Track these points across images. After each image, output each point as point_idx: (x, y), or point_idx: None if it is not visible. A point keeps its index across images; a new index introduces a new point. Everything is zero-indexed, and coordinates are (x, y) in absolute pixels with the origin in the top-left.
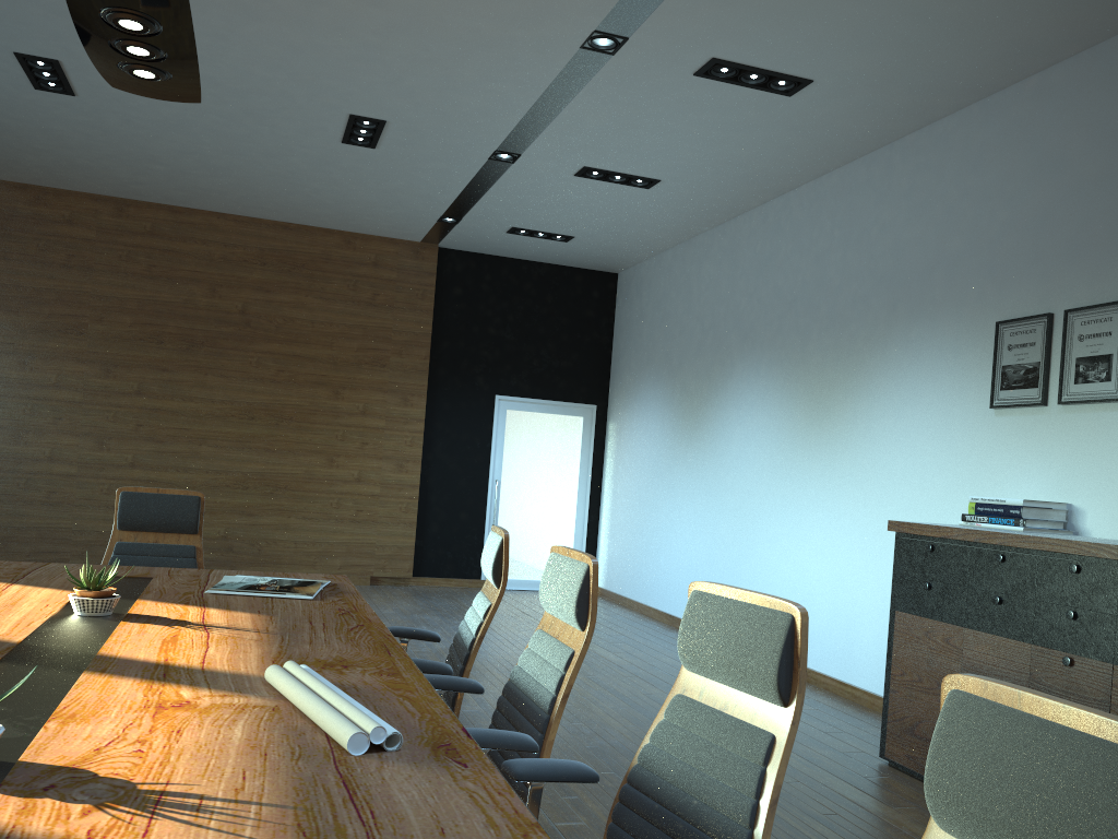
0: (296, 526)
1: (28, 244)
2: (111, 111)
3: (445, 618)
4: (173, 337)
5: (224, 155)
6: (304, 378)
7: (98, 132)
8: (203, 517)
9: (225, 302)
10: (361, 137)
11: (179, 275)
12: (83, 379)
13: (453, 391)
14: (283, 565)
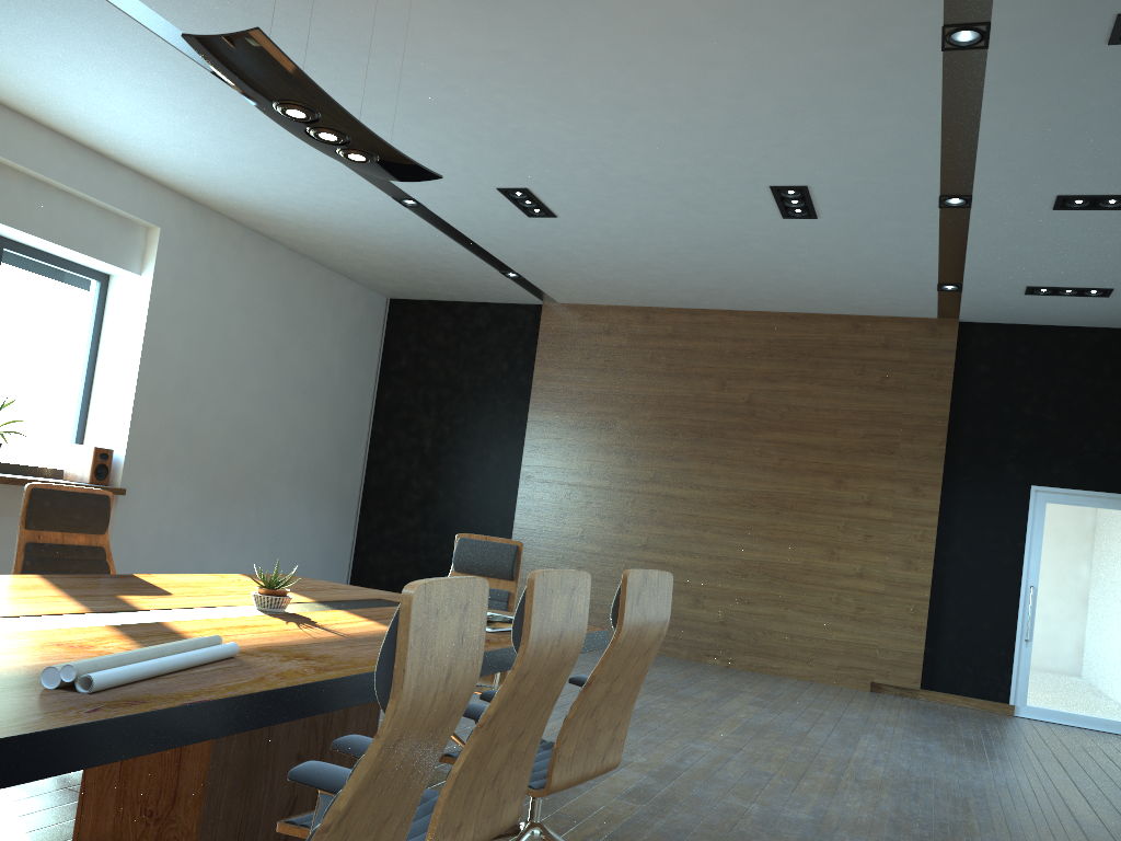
0: (792, 618)
1: (576, 354)
2: (589, 226)
3: (910, 733)
4: (685, 428)
5: (696, 251)
6: (805, 466)
7: (593, 247)
8: (520, 565)
9: (733, 393)
10: (796, 208)
11: (693, 372)
12: (610, 468)
13: (976, 481)
14: (778, 658)
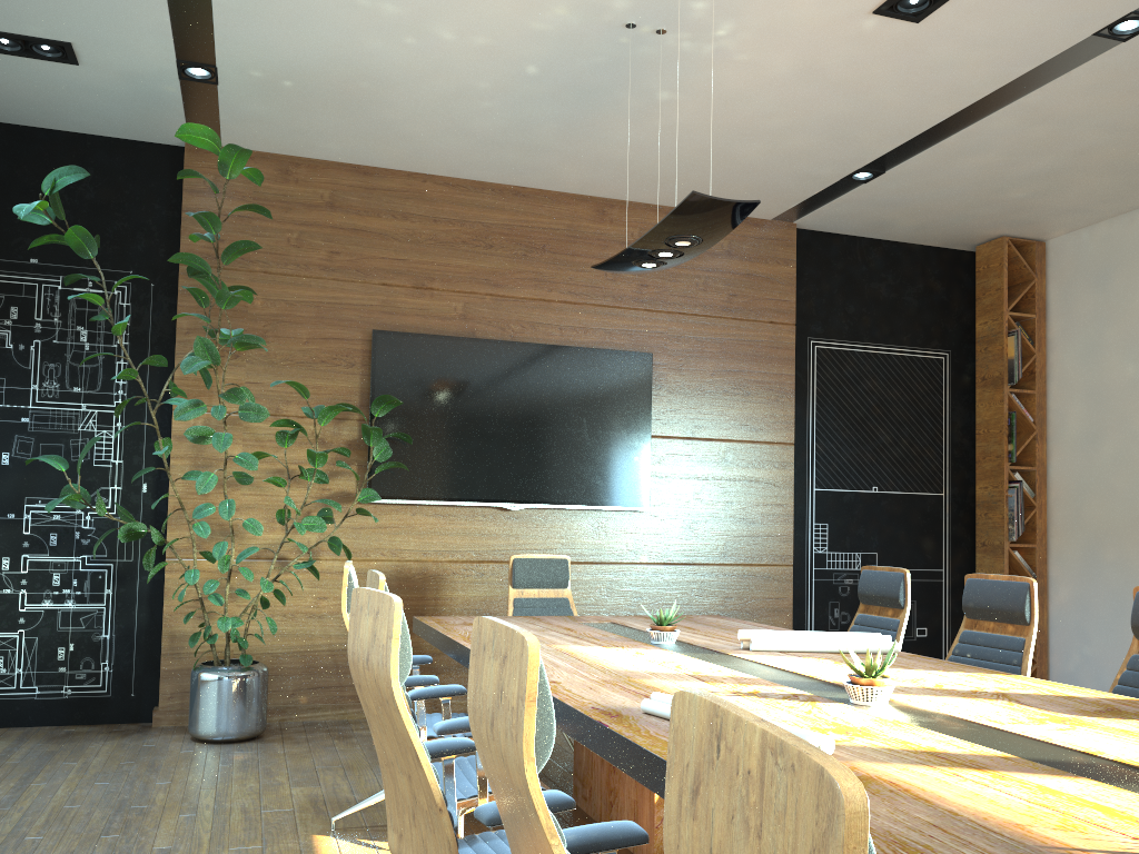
0: None
1: None
2: None
3: None
4: None
5: None
6: None
7: None
8: None
9: None
10: None
11: None
12: None
13: None
14: None
